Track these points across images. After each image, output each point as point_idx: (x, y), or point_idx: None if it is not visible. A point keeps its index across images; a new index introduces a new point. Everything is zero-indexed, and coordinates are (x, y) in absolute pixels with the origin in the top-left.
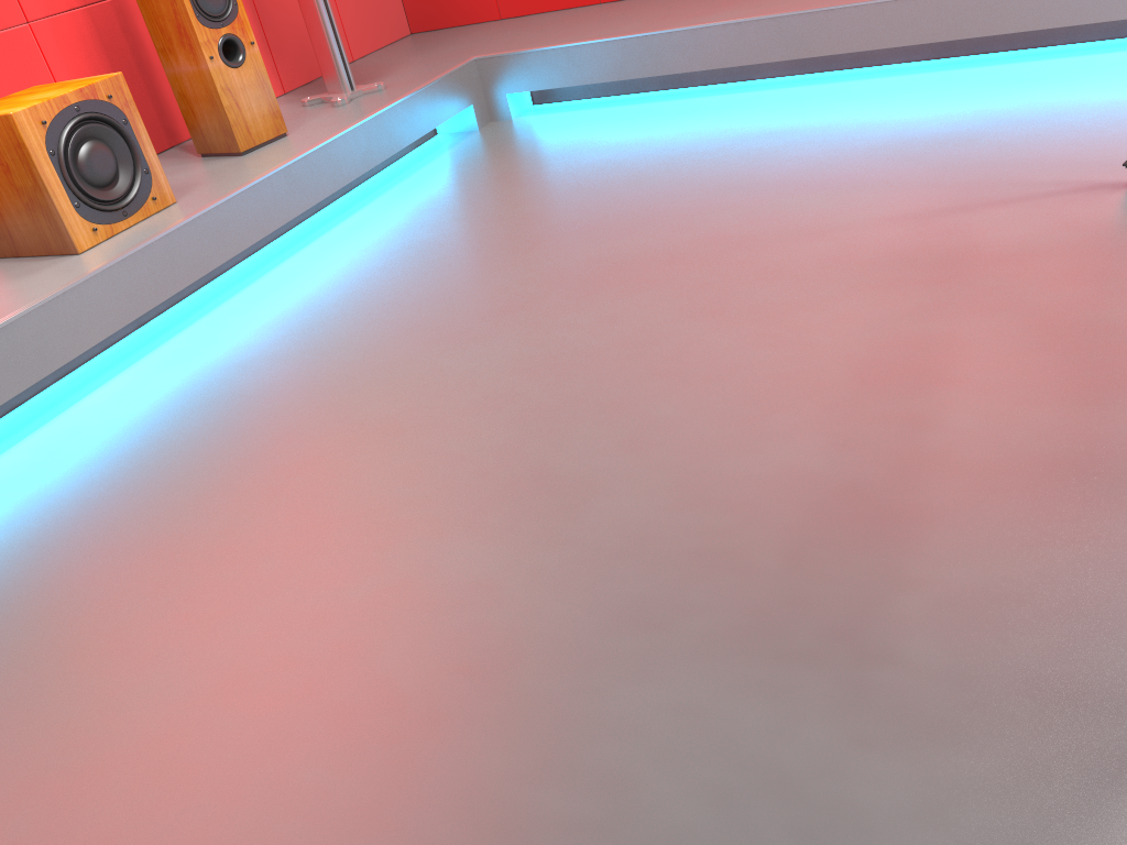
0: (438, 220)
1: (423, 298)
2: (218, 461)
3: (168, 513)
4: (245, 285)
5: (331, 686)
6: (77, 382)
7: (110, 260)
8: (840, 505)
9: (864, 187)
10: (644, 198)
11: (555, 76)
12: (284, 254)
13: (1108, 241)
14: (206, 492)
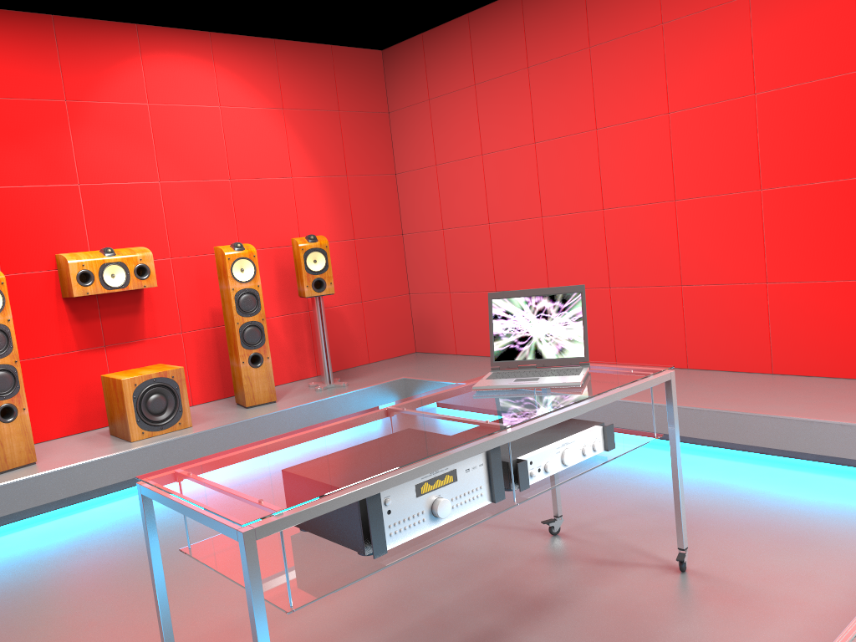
0: None
1: None
2: (94, 548)
3: (56, 563)
4: None
5: (13, 639)
6: (103, 499)
7: (133, 448)
8: (220, 634)
9: None
10: None
11: None
12: None
13: (492, 559)
14: (76, 559)
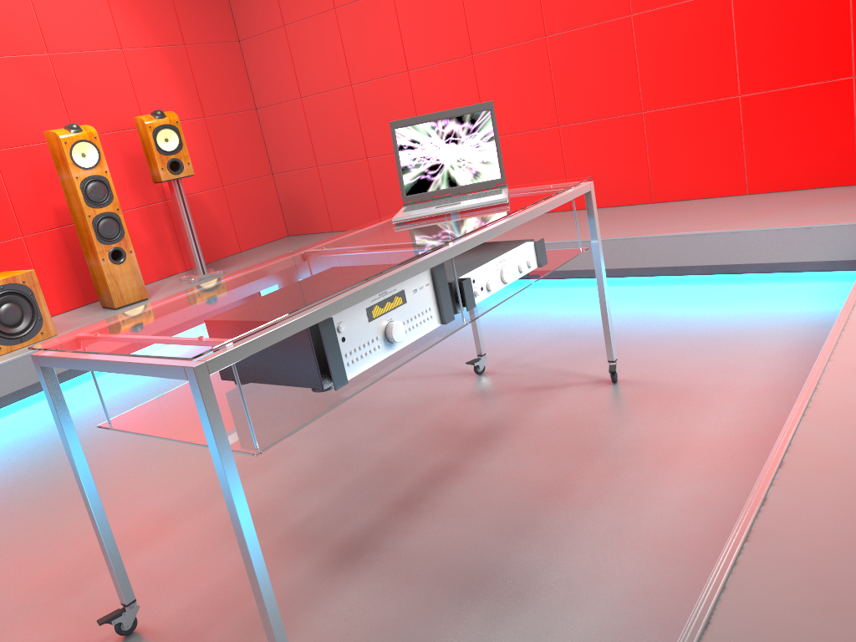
0: None
1: (138, 399)
2: None
3: None
4: (84, 382)
5: None
6: None
7: None
8: (149, 525)
9: None
10: None
11: None
12: None
13: (424, 405)
14: None
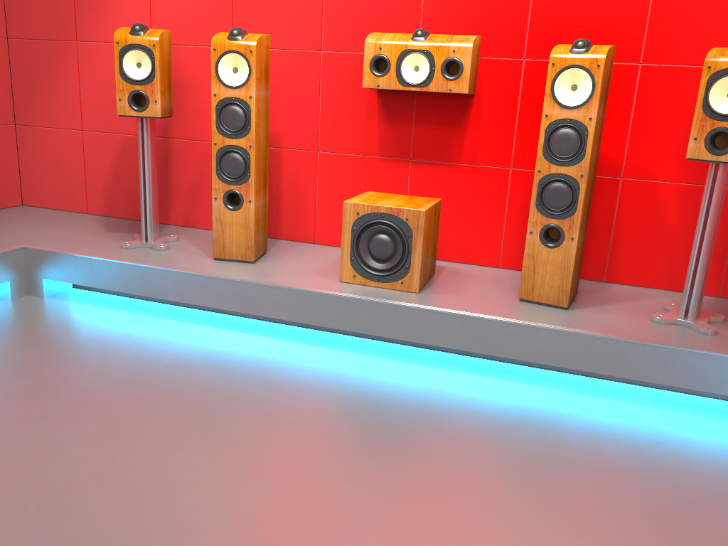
0: (494, 426)
1: (317, 431)
2: (139, 384)
3: (97, 378)
4: (400, 359)
5: None
6: (289, 331)
7: (314, 289)
8: None
9: None
10: None
11: None
12: (453, 366)
13: None
14: (107, 385)
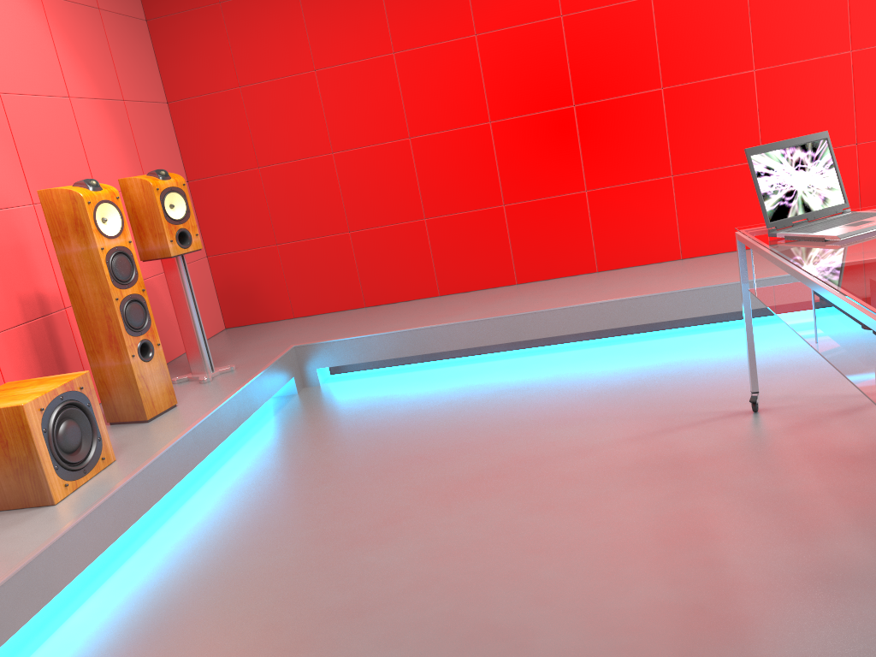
0: (303, 459)
1: (325, 516)
2: (224, 652)
3: None
4: (167, 518)
5: None
6: (53, 607)
7: (91, 507)
8: (695, 619)
9: (597, 420)
10: (452, 435)
11: (352, 356)
12: (187, 492)
13: (760, 445)
14: None
